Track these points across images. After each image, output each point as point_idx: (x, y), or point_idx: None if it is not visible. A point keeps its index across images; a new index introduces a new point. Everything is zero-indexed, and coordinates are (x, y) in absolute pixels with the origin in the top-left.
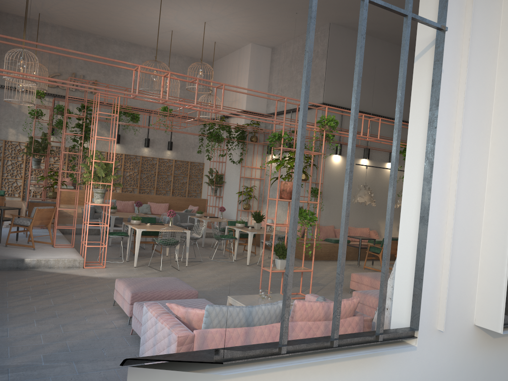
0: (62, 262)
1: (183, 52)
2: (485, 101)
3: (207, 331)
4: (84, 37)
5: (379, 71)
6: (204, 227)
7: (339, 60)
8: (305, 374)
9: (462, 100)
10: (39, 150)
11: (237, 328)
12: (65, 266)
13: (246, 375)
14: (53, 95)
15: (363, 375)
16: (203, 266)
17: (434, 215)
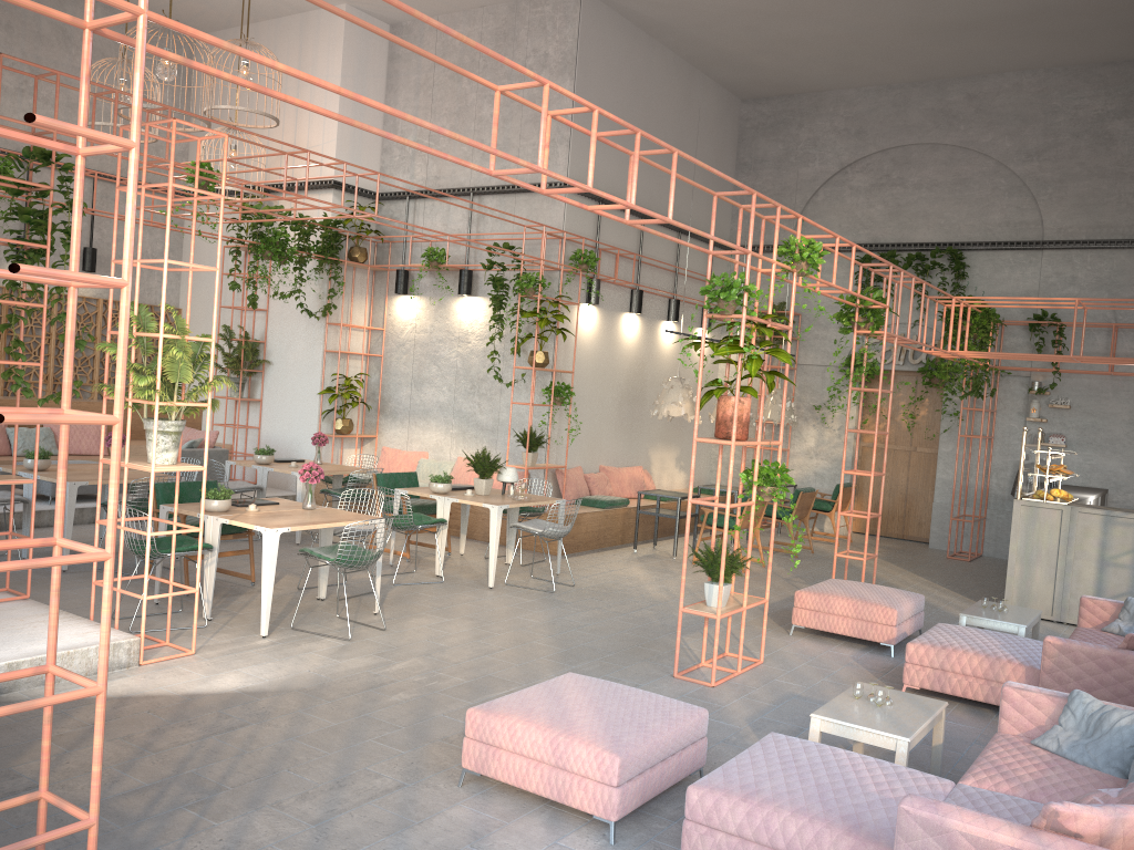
0: (82, 658)
1: None
2: None
3: None
4: None
5: (658, 115)
6: (302, 493)
7: (595, 81)
8: None
9: None
10: None
11: None
12: (89, 670)
13: None
14: None
15: None
16: (406, 605)
17: None
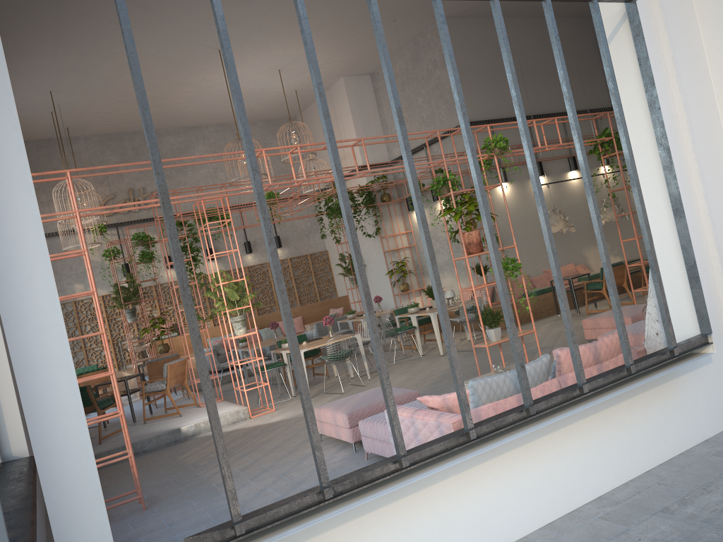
0: (224, 418)
1: (257, 117)
2: (696, 60)
3: (479, 409)
4: (128, 140)
5: (521, 58)
6: (365, 329)
7: (465, 61)
8: (606, 418)
9: (672, 68)
10: (129, 298)
11: (508, 398)
12: (229, 423)
13: (548, 433)
14: (115, 225)
15: (666, 404)
16: (389, 373)
17: (683, 206)
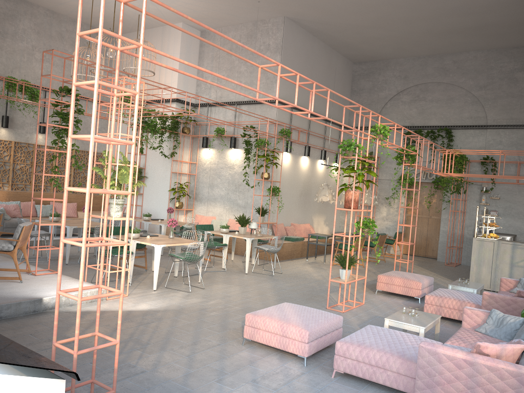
0: (85, 295)
1: (86, 20)
2: None
3: None
4: None
5: (317, 70)
6: (163, 233)
7: (290, 56)
8: None
9: None
10: None
11: None
12: (87, 301)
13: None
14: None
15: None
16: (211, 279)
17: None
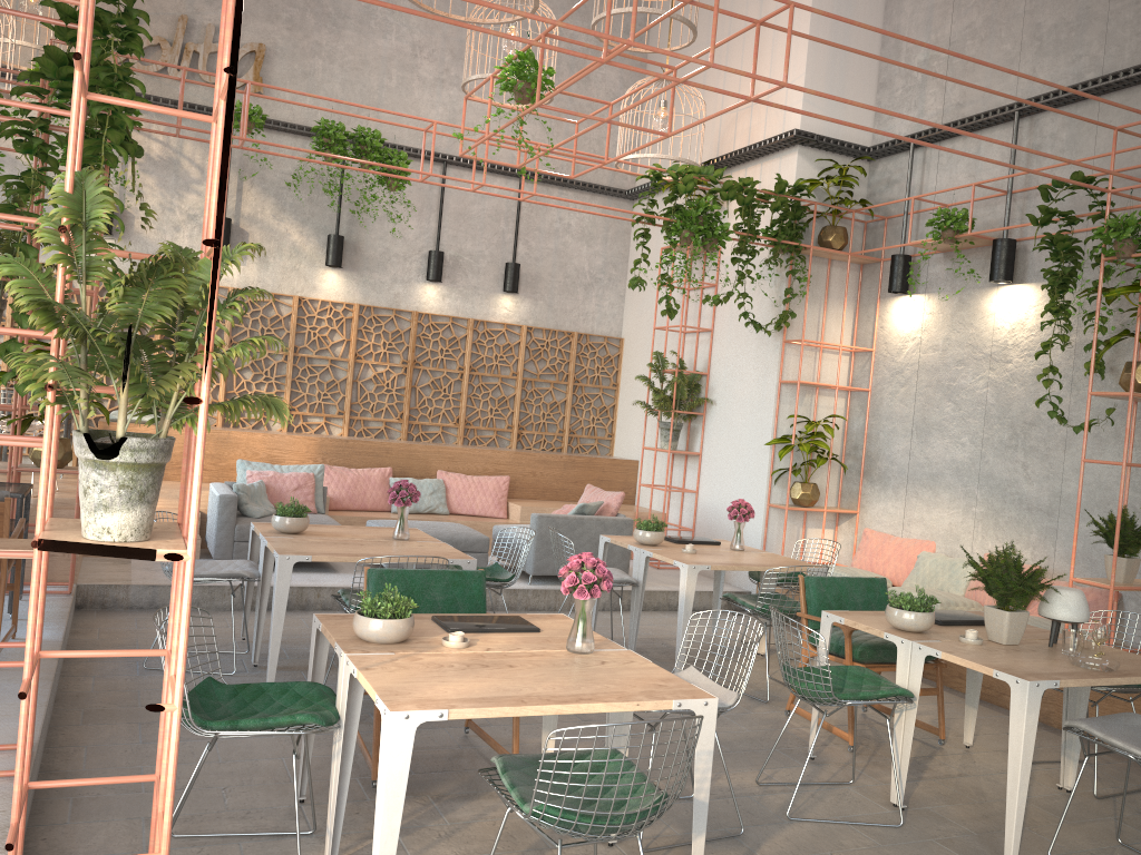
0: None
1: None
2: None
3: None
4: None
5: None
6: (685, 599)
7: None
8: None
9: None
10: None
11: None
12: None
13: None
14: None
15: None
16: None
17: None
